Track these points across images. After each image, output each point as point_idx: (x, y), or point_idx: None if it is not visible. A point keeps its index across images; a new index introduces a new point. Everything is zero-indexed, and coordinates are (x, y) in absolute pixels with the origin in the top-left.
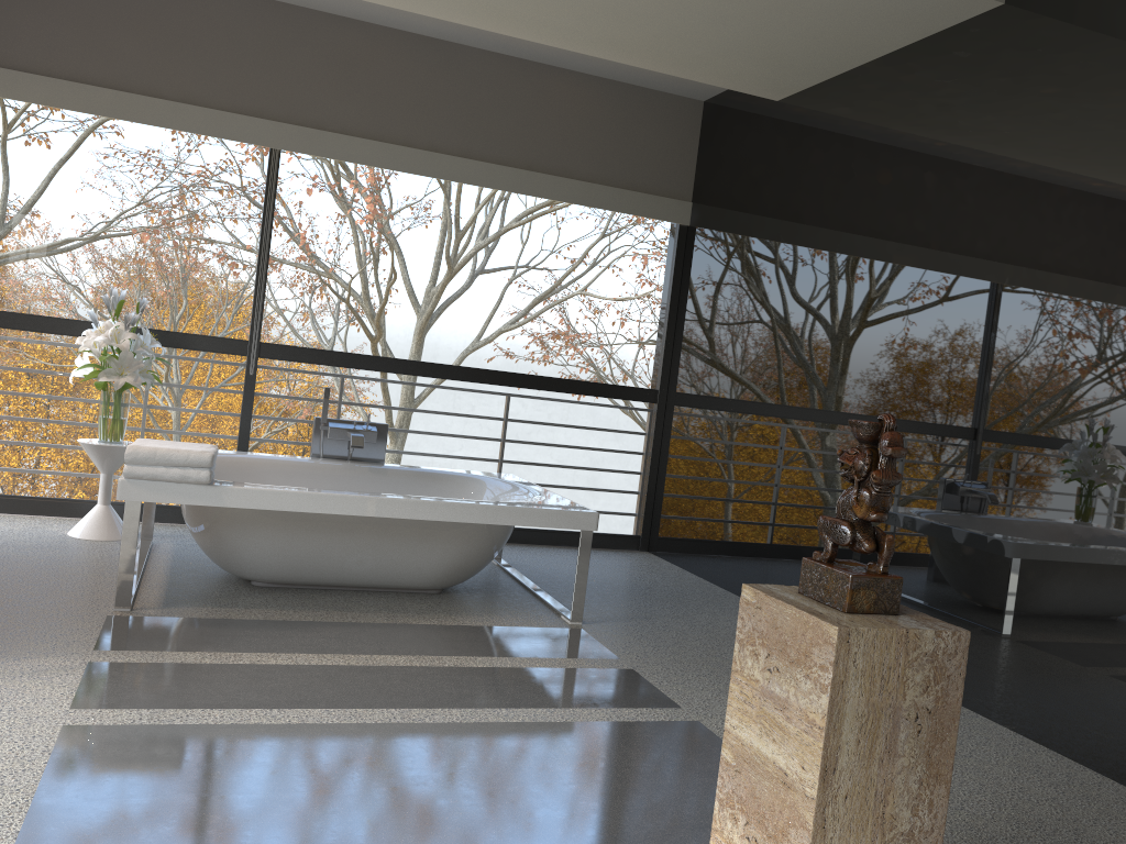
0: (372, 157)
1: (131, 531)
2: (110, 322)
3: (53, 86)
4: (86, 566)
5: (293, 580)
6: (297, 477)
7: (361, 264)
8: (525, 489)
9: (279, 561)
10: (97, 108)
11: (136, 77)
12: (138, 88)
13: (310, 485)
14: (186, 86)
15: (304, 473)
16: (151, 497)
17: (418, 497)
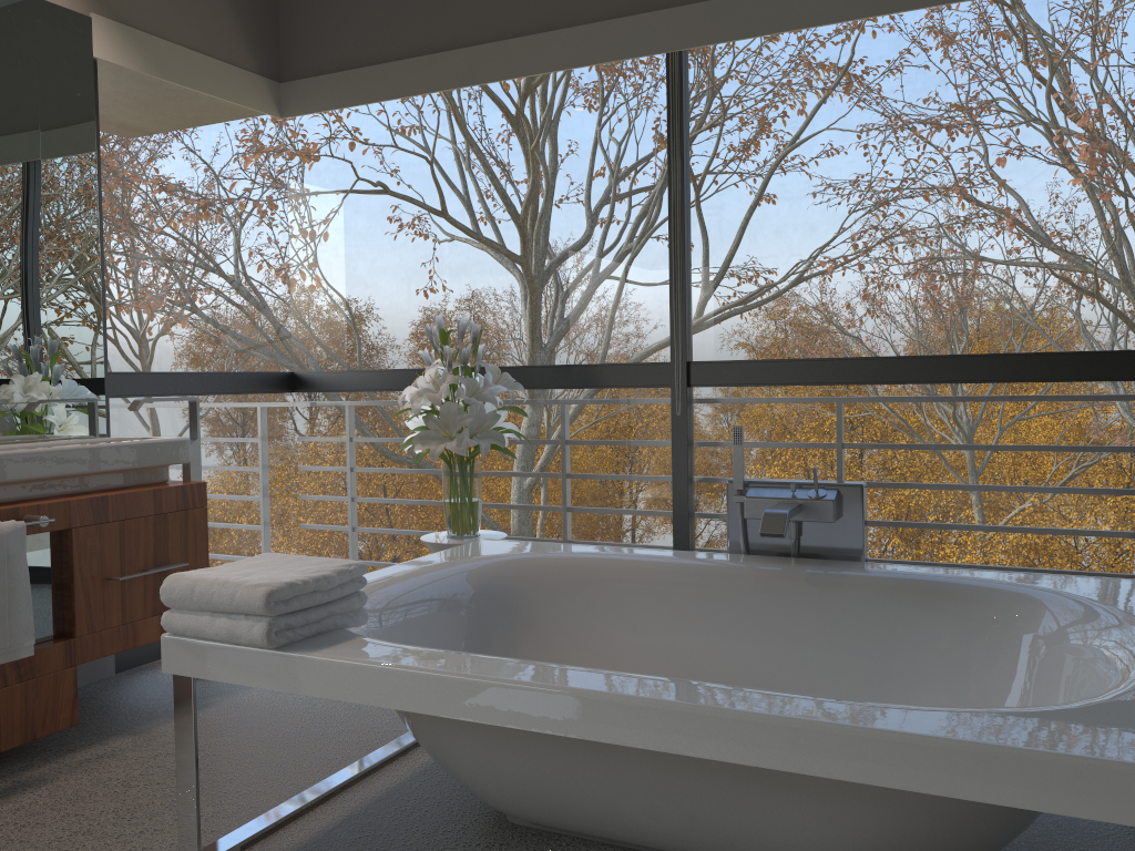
0: (825, 9)
1: (184, 729)
2: (433, 364)
3: (403, 70)
4: (335, 741)
5: (551, 826)
6: (674, 594)
7: (1113, 243)
8: (1127, 641)
9: (502, 789)
10: (449, 79)
11: (488, 20)
12: (491, 34)
13: (696, 608)
14: (545, 7)
15: (685, 585)
16: (202, 669)
17: (691, 689)
